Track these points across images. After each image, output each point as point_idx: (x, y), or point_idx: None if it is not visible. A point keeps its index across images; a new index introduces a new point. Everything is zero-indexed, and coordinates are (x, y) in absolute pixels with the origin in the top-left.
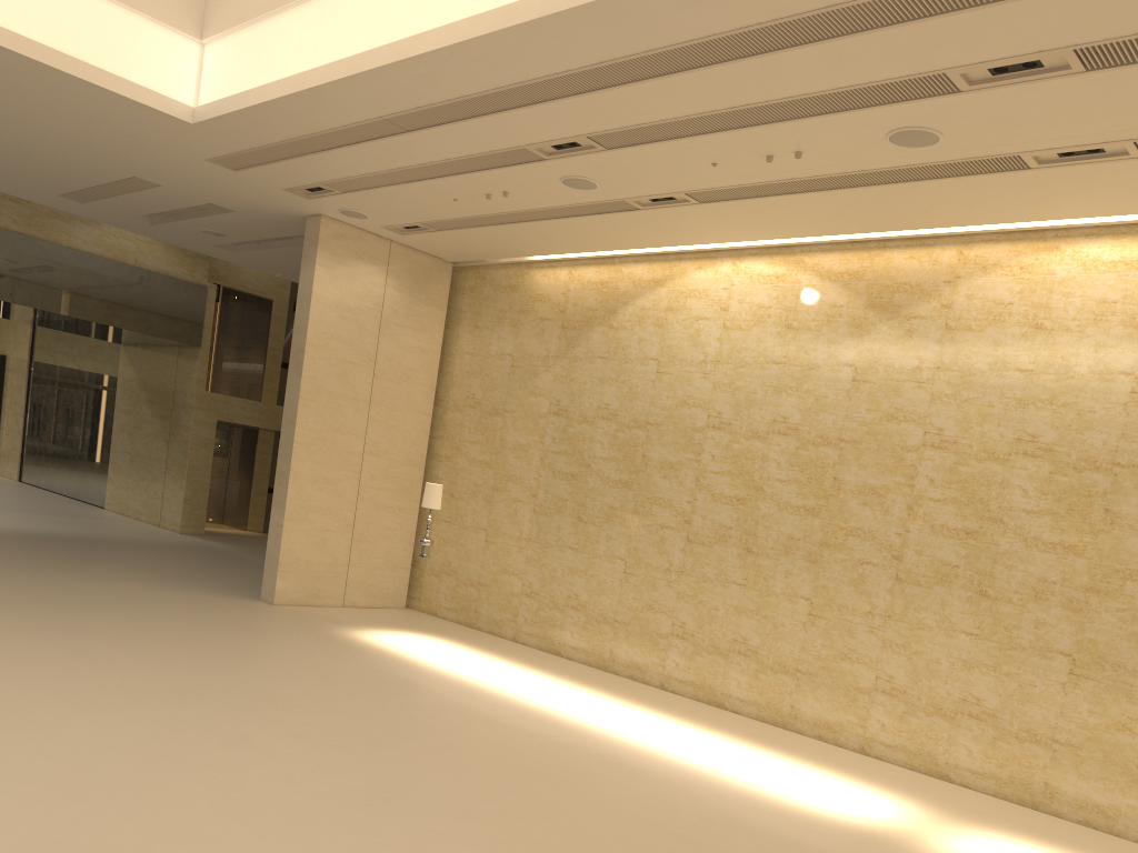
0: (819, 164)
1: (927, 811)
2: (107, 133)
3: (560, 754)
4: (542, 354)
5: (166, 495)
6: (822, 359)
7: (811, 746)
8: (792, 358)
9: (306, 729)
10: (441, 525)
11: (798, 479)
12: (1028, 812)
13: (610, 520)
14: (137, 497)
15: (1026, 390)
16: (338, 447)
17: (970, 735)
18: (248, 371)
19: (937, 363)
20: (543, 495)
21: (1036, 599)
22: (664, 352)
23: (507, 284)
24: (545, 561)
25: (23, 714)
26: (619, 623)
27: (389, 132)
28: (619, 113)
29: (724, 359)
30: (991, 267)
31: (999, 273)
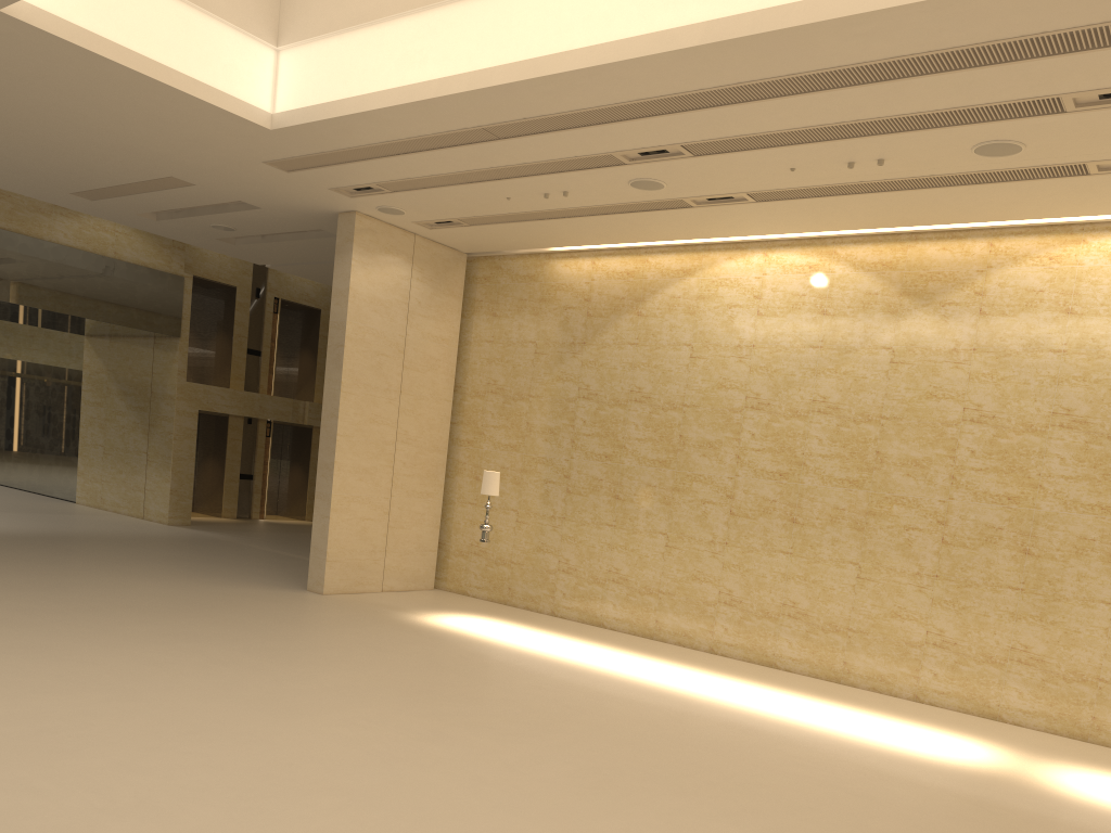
0: (894, 170)
1: (1010, 750)
2: (168, 137)
3: (695, 724)
4: (568, 341)
5: (149, 487)
6: (860, 343)
7: (873, 698)
8: (829, 342)
9: (475, 718)
10: (467, 508)
11: (840, 454)
12: (1081, 744)
13: (649, 497)
14: (114, 489)
15: (1059, 368)
16: (374, 437)
17: (1020, 679)
18: (213, 358)
19: (973, 345)
20: (577, 476)
21: (1077, 555)
22: (696, 338)
23: (525, 274)
24: (581, 538)
25: (234, 726)
26: (664, 594)
27: (478, 139)
28: (727, 126)
29: (759, 344)
30: (1022, 257)
31: (1029, 263)
